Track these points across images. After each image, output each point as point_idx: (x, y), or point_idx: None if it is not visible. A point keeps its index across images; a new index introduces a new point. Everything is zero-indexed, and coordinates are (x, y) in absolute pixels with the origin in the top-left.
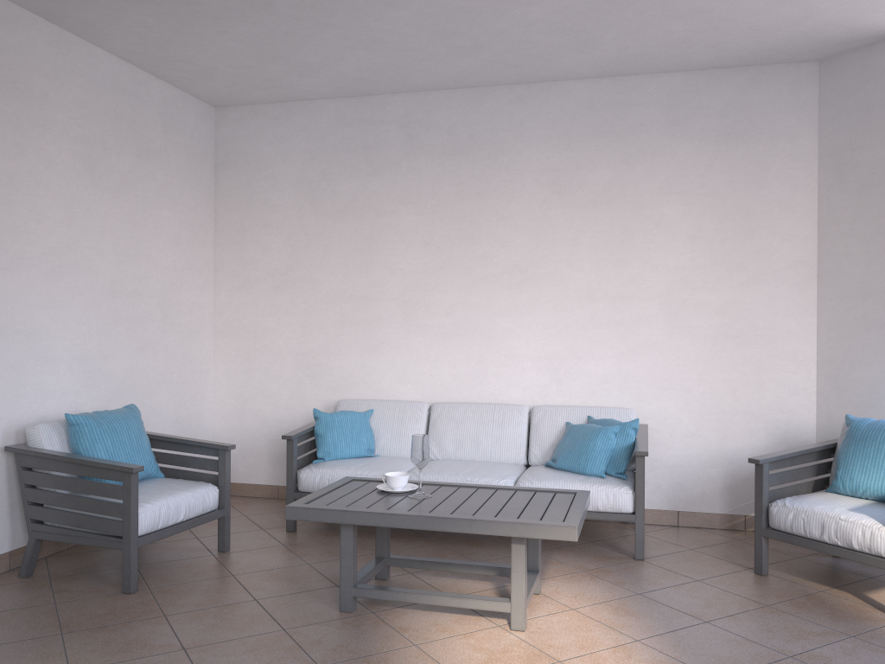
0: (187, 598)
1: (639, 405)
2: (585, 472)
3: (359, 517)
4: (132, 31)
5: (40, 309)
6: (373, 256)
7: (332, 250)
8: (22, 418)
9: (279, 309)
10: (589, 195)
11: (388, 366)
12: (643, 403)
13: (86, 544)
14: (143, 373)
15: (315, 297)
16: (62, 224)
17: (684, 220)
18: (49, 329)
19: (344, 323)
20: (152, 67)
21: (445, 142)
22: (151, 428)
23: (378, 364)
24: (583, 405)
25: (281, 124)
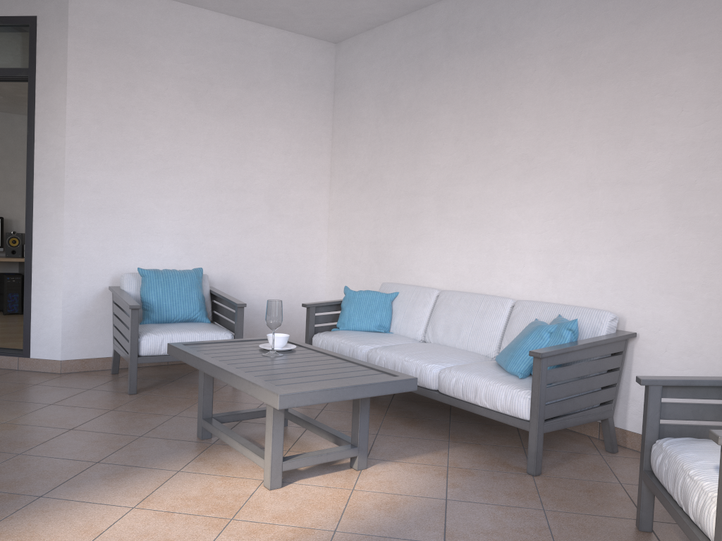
0: (146, 404)
1: (632, 309)
2: (506, 369)
3: (190, 359)
4: None
5: (146, 197)
6: (420, 155)
7: (394, 152)
8: (129, 270)
9: (362, 205)
10: (595, 69)
11: (425, 255)
12: (637, 308)
13: (122, 356)
14: (246, 250)
15: (383, 194)
16: (168, 139)
17: (698, 83)
18: (154, 212)
19: (399, 217)
20: (253, 17)
21: (474, 38)
22: (254, 292)
23: (419, 253)
24: (576, 304)
25: (370, 48)
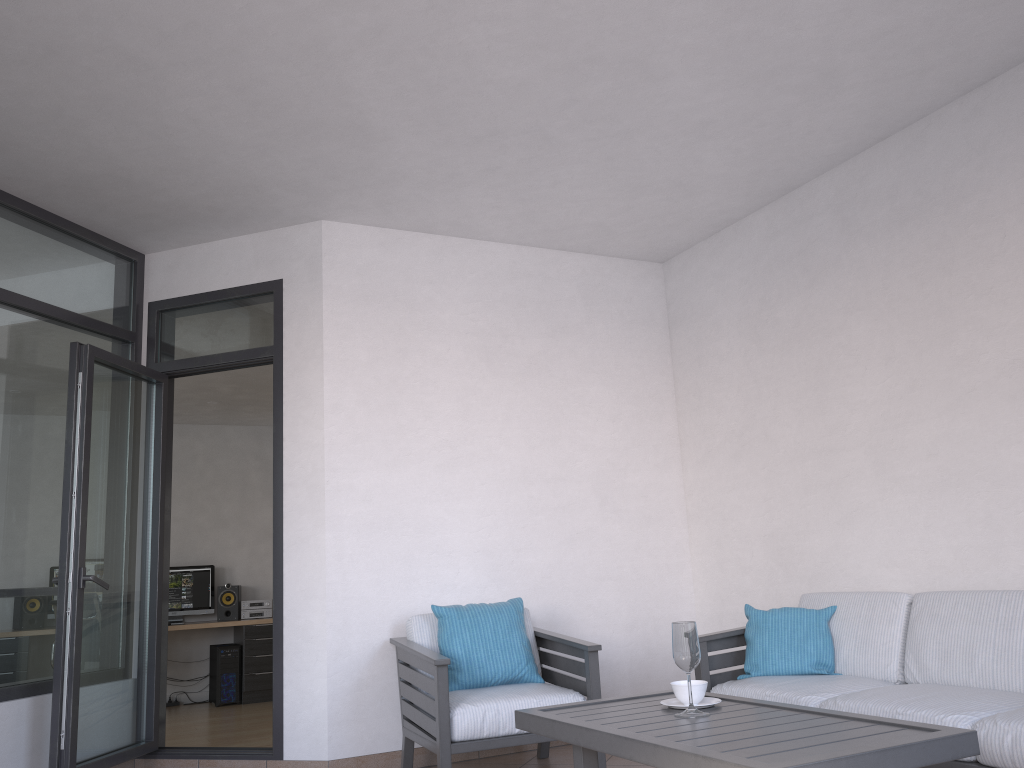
0: None
1: None
2: None
3: (563, 730)
4: (492, 216)
5: (432, 501)
6: (827, 391)
7: (782, 394)
8: (415, 611)
9: (741, 480)
10: None
11: (866, 542)
12: None
13: (422, 744)
14: (574, 566)
15: (774, 459)
16: (455, 416)
17: None
18: (444, 521)
19: (807, 488)
20: (552, 242)
21: (887, 212)
22: (593, 631)
23: (854, 541)
24: None
25: (717, 259)
